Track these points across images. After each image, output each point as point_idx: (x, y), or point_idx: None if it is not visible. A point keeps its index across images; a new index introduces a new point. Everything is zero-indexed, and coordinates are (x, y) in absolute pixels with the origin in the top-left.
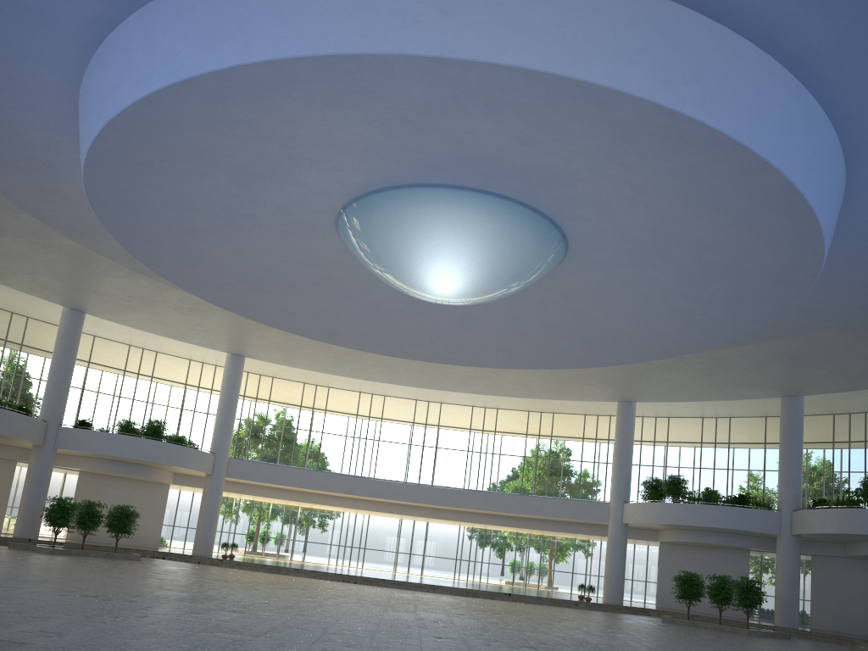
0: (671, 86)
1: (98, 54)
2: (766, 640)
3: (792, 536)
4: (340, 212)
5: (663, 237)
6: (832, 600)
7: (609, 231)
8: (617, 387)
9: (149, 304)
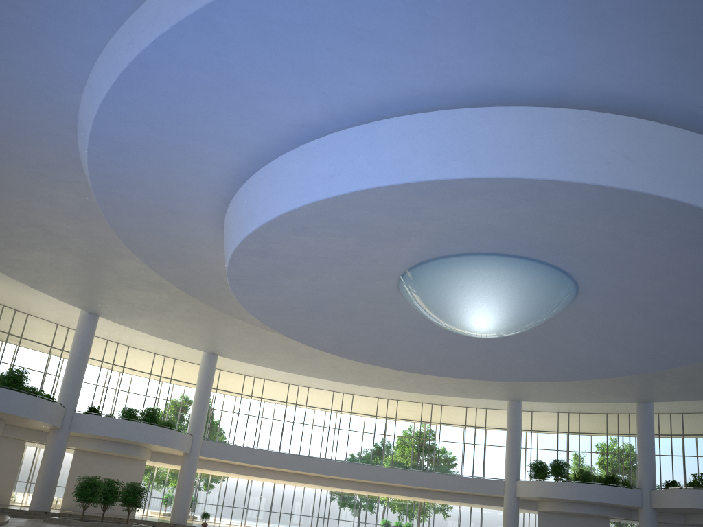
0: None
1: (305, 149)
2: None
3: (652, 509)
4: (414, 266)
5: (658, 301)
6: None
7: (616, 293)
8: (512, 390)
9: (159, 312)
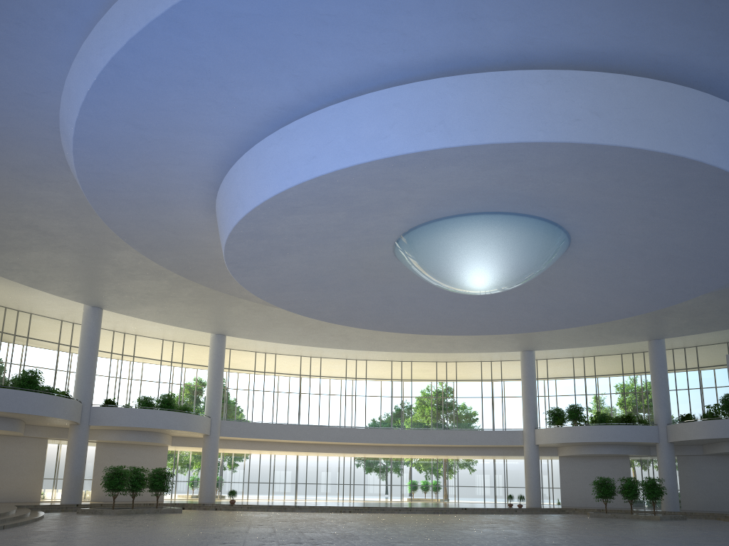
0: (728, 156)
1: (285, 131)
2: (679, 522)
3: (669, 443)
4: (407, 231)
5: (648, 242)
6: (696, 487)
7: (608, 239)
8: (524, 340)
9: (162, 299)
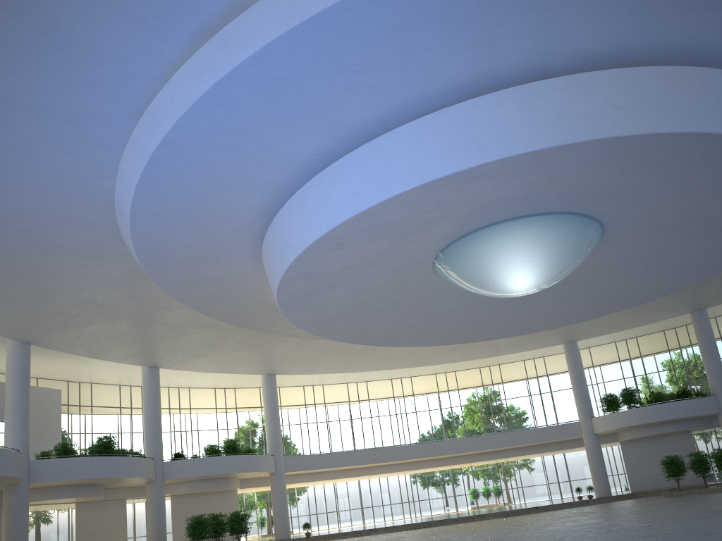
0: None
1: (323, 175)
2: None
3: None
4: (445, 247)
5: (682, 218)
6: None
7: (641, 221)
8: (565, 333)
9: (213, 349)
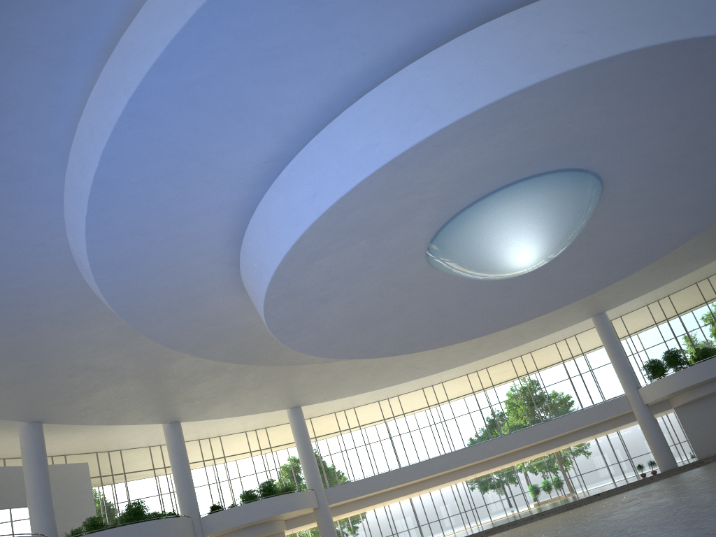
0: None
1: (279, 182)
2: None
3: None
4: (434, 236)
5: (686, 150)
6: None
7: (641, 164)
8: (590, 305)
9: (229, 393)
